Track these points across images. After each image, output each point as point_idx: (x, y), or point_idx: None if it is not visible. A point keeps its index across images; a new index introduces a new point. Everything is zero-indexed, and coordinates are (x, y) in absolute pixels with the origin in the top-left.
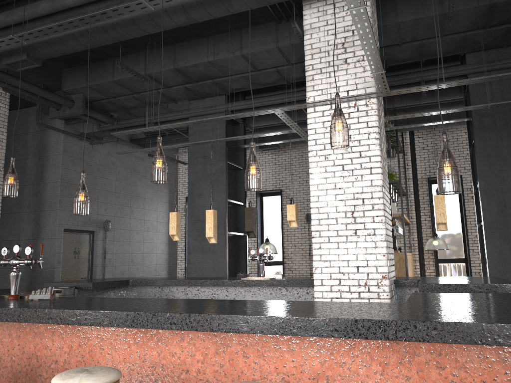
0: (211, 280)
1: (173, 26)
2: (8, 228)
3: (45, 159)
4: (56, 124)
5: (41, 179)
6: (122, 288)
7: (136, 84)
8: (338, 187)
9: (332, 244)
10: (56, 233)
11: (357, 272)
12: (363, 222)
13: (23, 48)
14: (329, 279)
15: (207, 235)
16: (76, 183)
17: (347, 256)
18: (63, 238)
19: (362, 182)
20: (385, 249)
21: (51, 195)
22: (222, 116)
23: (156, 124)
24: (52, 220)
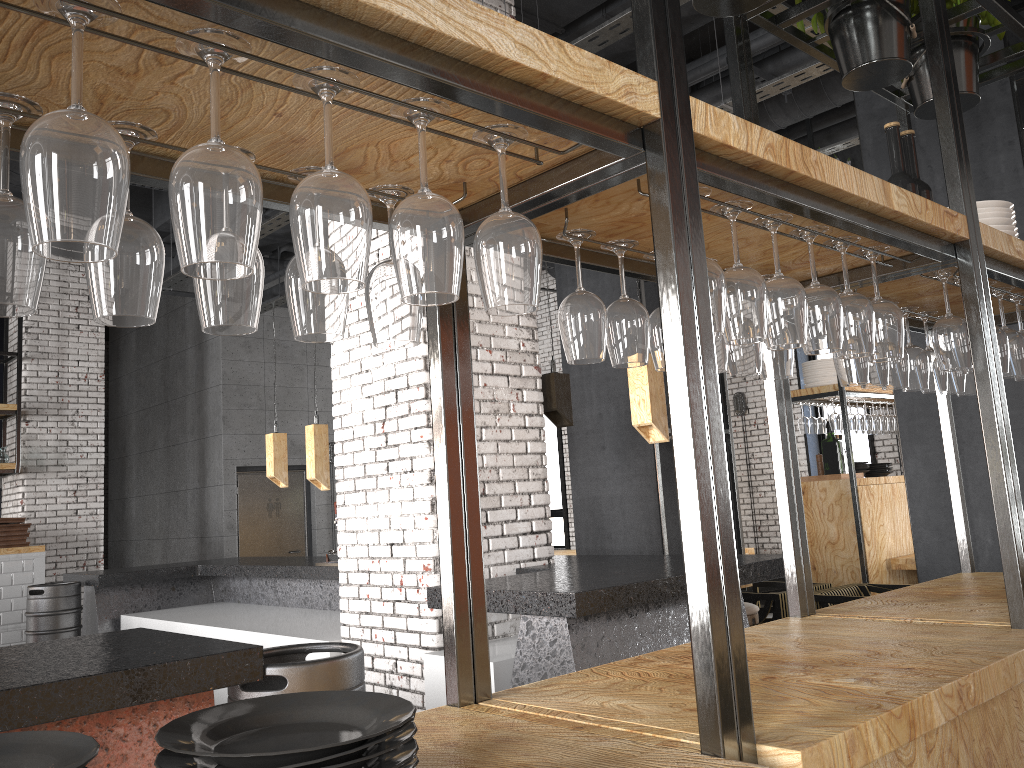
0: (282, 566)
1: None
2: (175, 471)
3: (205, 347)
4: None
5: (202, 383)
6: (209, 579)
7: None
8: (364, 369)
9: (358, 494)
10: (222, 476)
11: (390, 557)
12: (396, 443)
13: None
14: (357, 570)
15: (308, 475)
16: (257, 383)
17: (377, 521)
18: (242, 483)
19: (395, 353)
20: (428, 504)
21: (213, 409)
22: None
23: None
24: (217, 453)
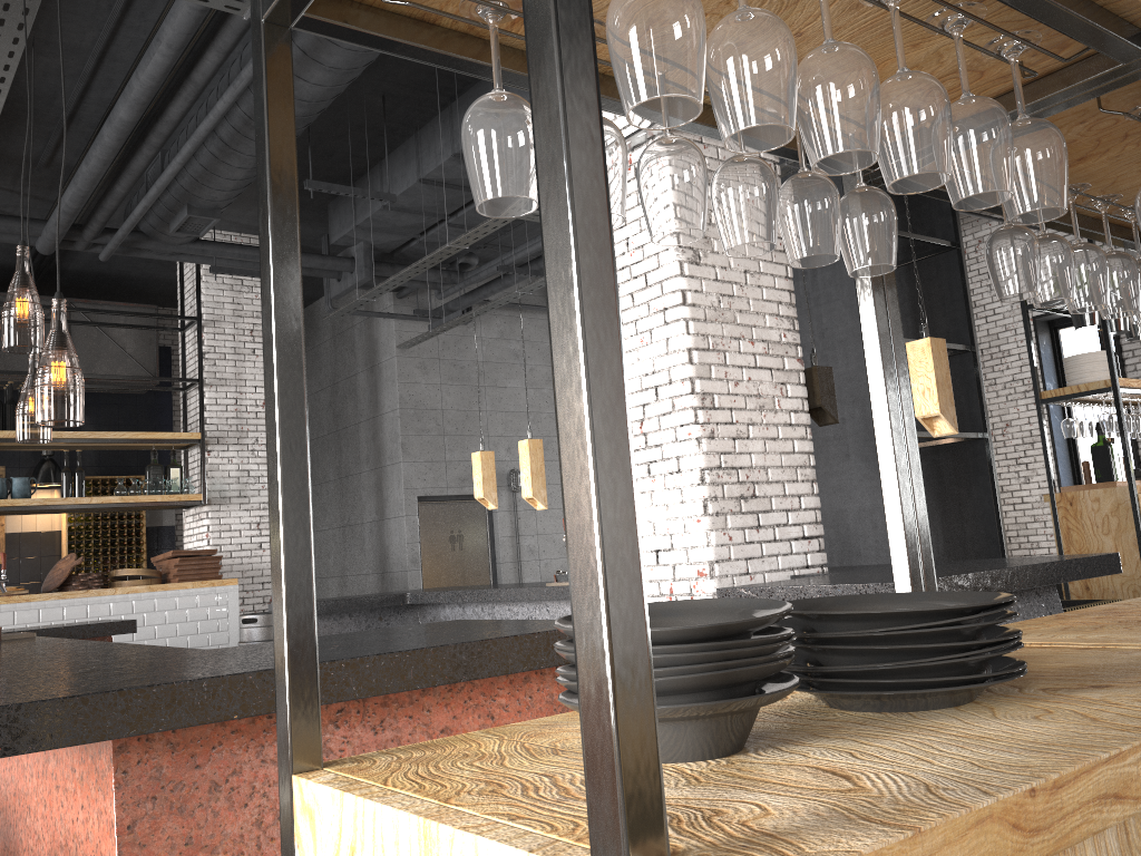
0: (507, 589)
1: (324, 91)
2: (349, 503)
3: (378, 370)
4: (384, 302)
5: (376, 409)
6: (415, 609)
7: (425, 202)
8: None
9: None
10: (403, 506)
11: (656, 564)
12: (658, 443)
13: (179, 198)
14: None
15: (524, 493)
16: (435, 407)
17: None
18: (423, 514)
19: (652, 347)
20: (701, 505)
21: (390, 436)
22: (440, 249)
23: (529, 265)
24: (396, 482)
